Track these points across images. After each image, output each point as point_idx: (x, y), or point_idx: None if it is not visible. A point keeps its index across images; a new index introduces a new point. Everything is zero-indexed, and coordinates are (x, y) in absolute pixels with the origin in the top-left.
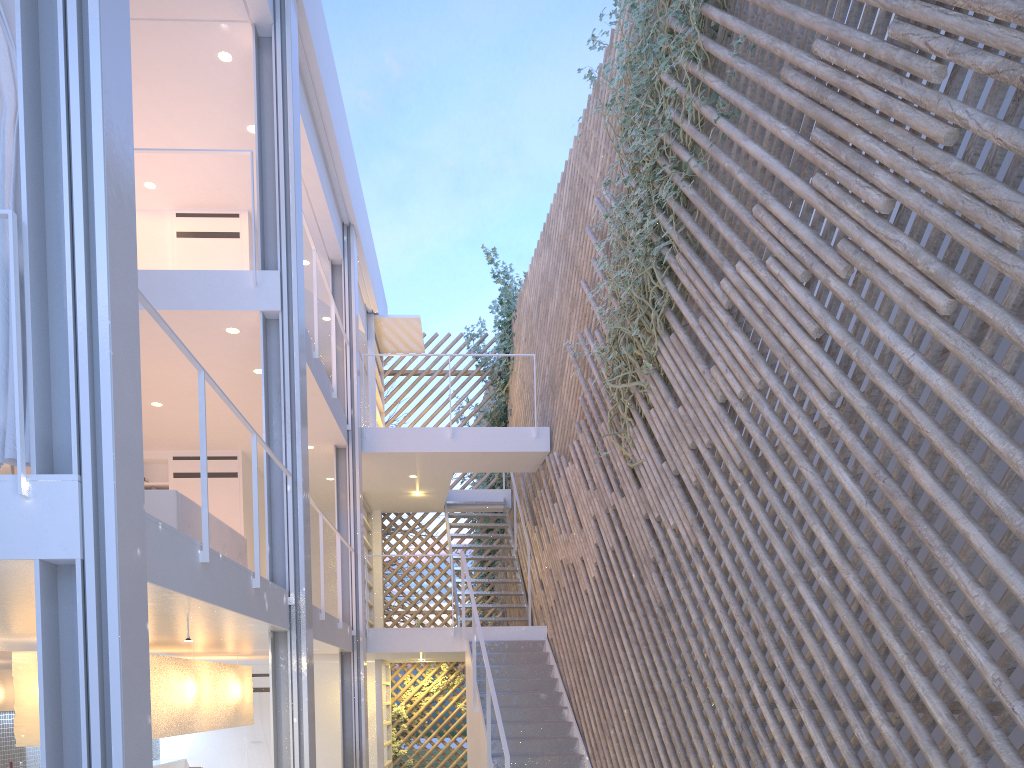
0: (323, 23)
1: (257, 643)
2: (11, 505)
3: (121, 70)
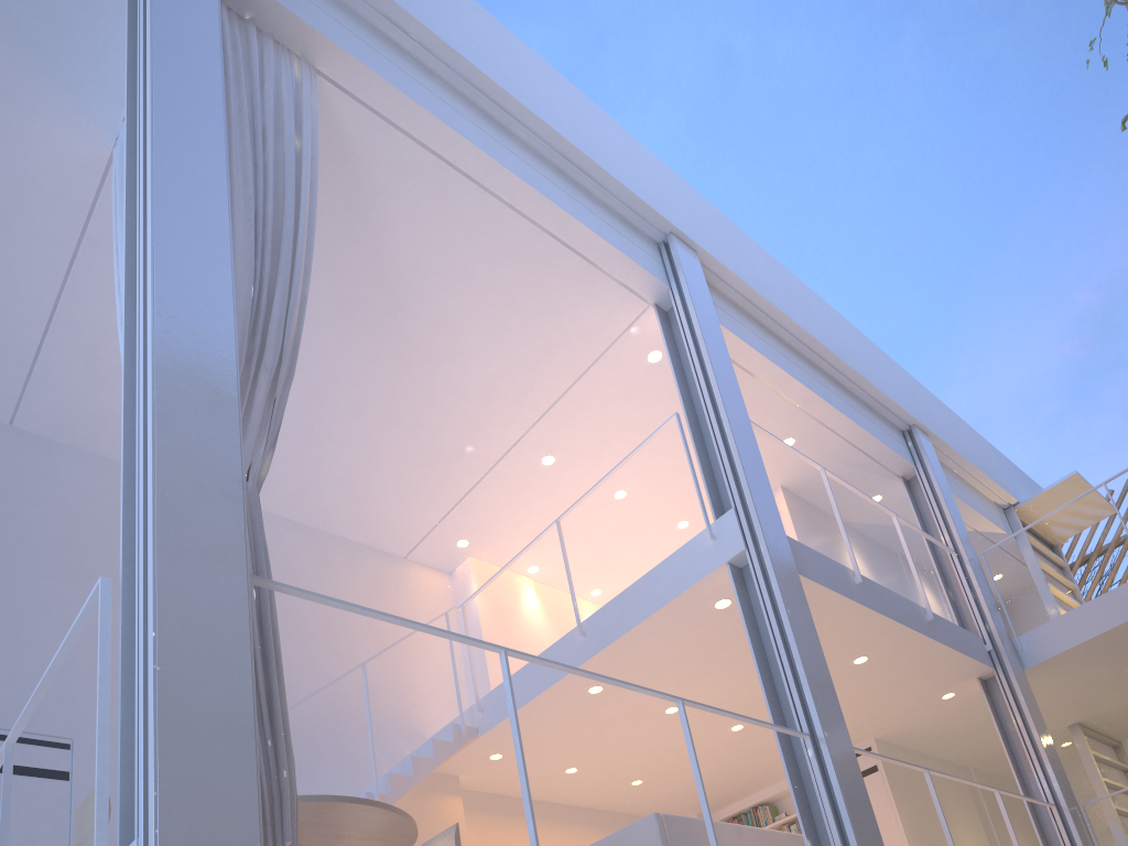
0: (764, 257)
1: None
2: None
3: (208, 378)
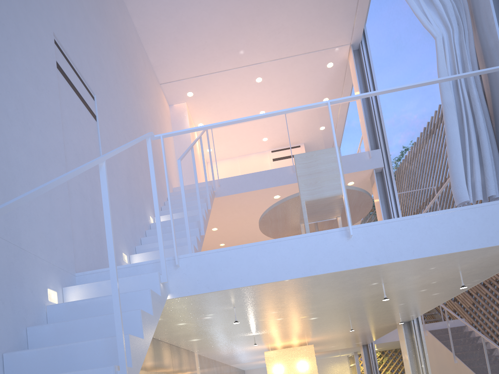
0: None
1: (353, 338)
2: None
3: None
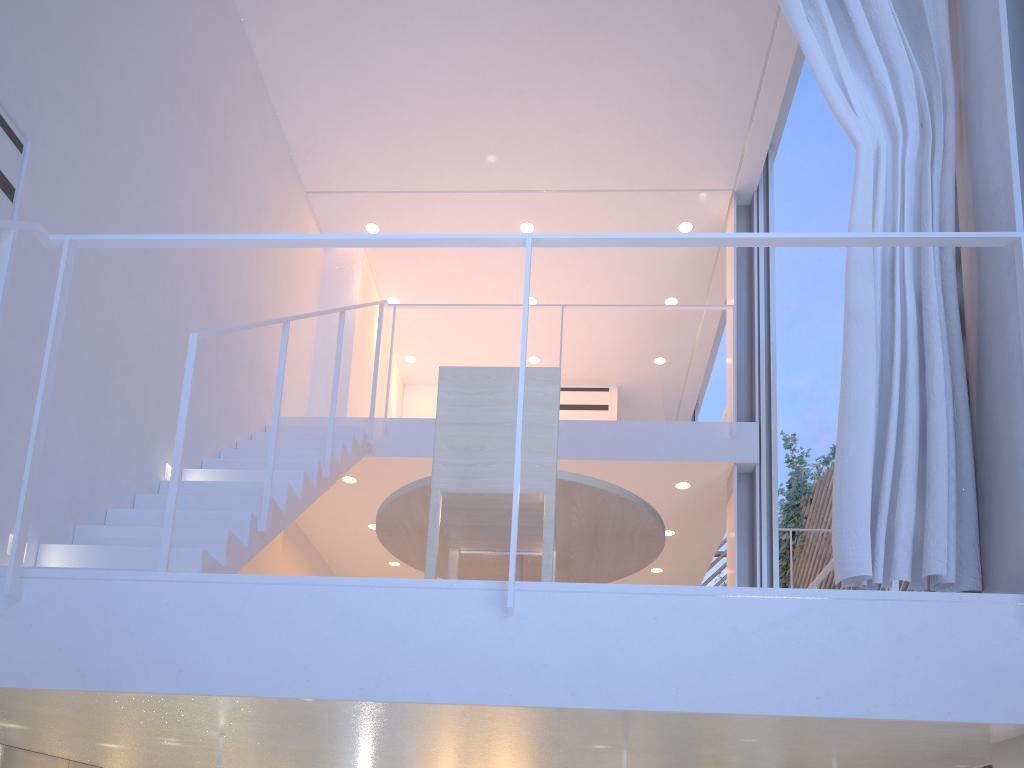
0: None
1: None
2: (1014, 640)
3: None
